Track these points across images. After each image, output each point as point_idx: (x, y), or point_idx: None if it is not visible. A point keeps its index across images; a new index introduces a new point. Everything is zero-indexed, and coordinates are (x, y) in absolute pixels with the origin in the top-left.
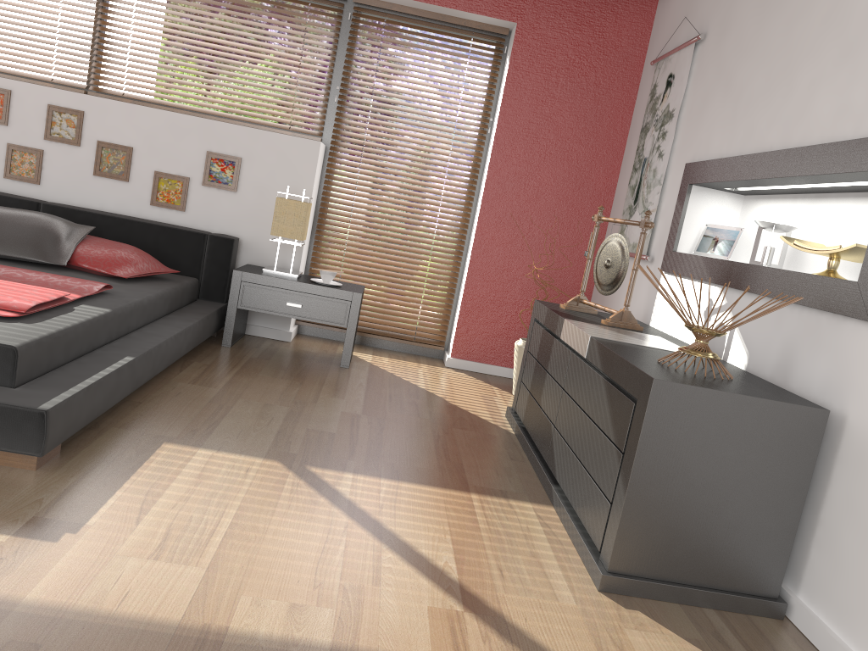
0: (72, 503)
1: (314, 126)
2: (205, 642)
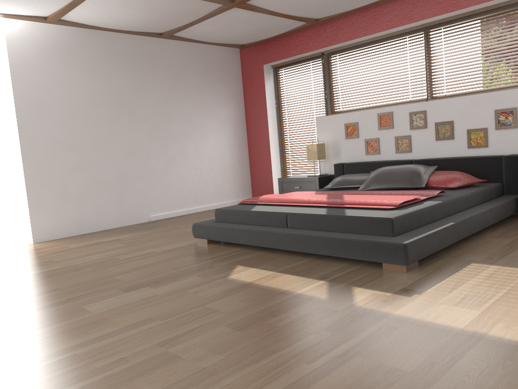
0: (420, 284)
1: None
2: (473, 337)
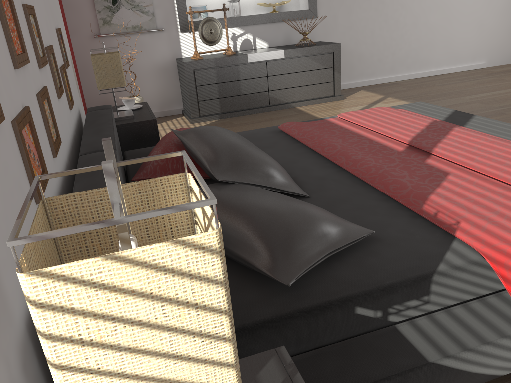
0: None
1: None
2: None
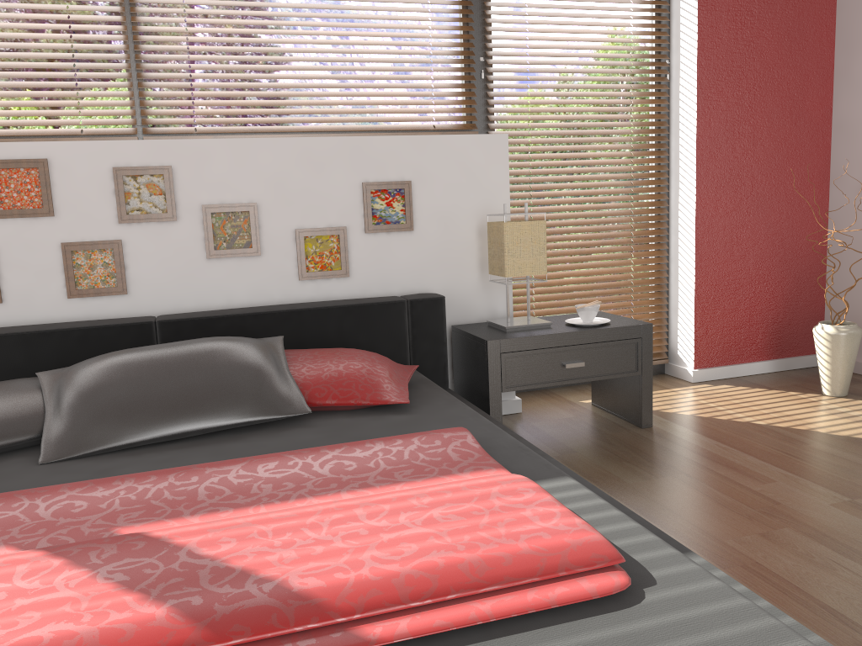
0: None
1: (465, 117)
2: None
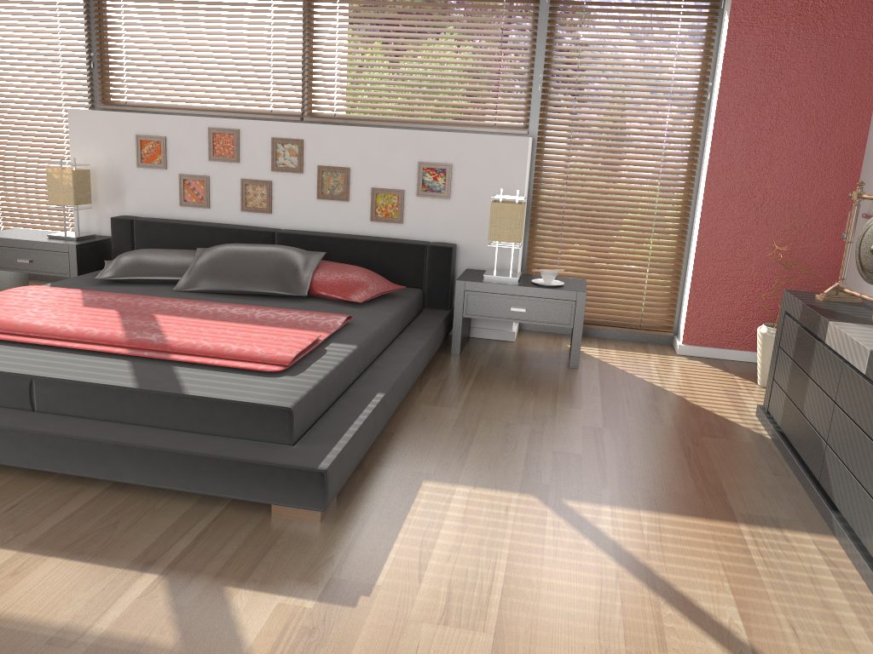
0: (359, 560)
1: (520, 119)
2: None
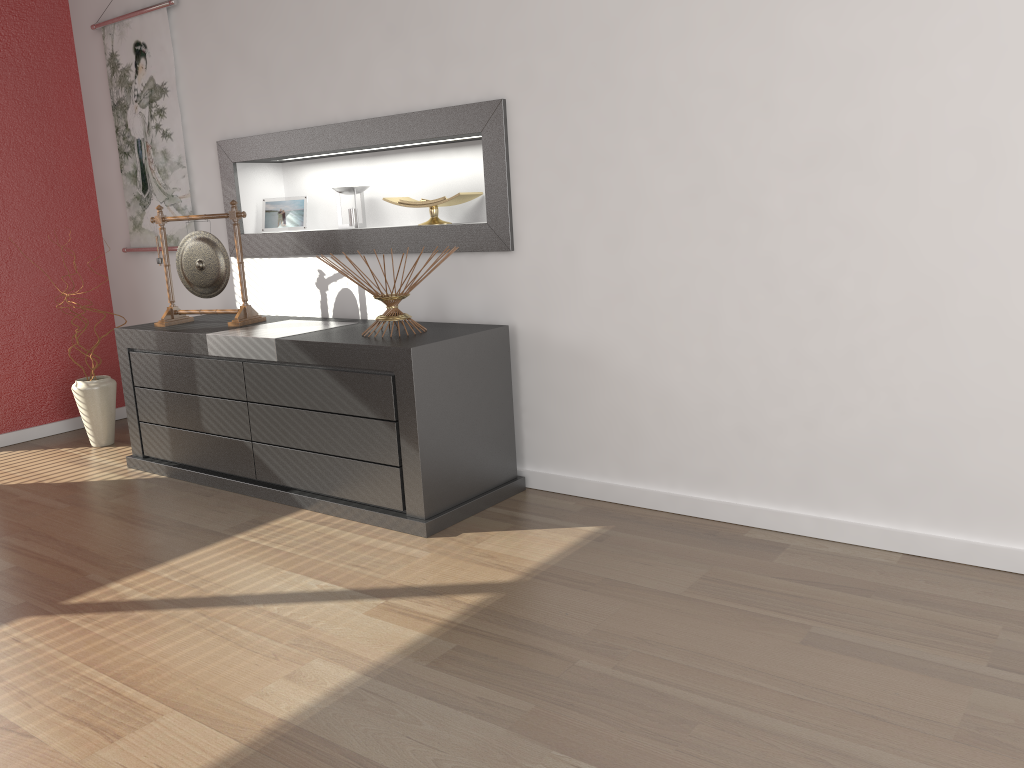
0: None
1: None
2: (288, 735)
